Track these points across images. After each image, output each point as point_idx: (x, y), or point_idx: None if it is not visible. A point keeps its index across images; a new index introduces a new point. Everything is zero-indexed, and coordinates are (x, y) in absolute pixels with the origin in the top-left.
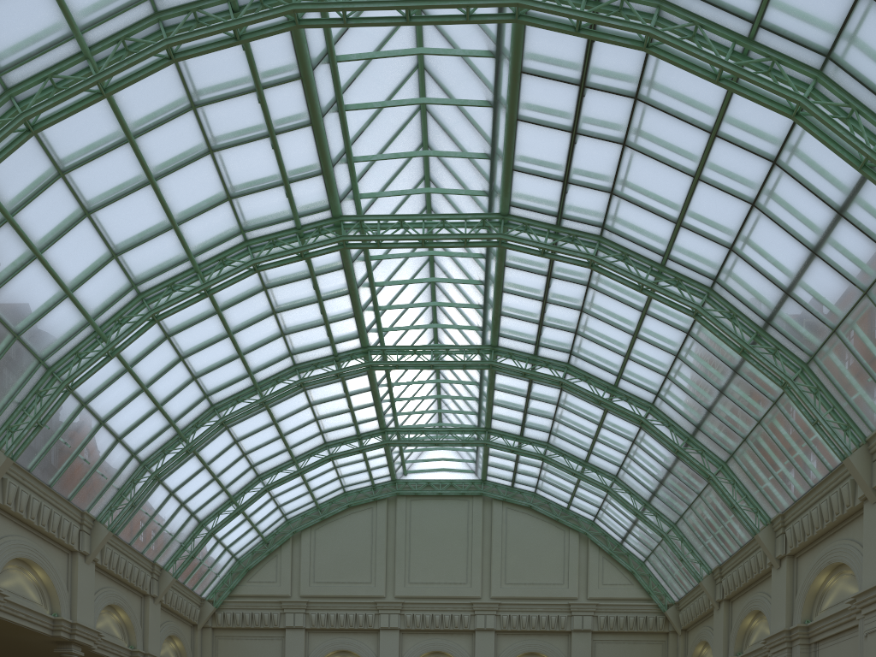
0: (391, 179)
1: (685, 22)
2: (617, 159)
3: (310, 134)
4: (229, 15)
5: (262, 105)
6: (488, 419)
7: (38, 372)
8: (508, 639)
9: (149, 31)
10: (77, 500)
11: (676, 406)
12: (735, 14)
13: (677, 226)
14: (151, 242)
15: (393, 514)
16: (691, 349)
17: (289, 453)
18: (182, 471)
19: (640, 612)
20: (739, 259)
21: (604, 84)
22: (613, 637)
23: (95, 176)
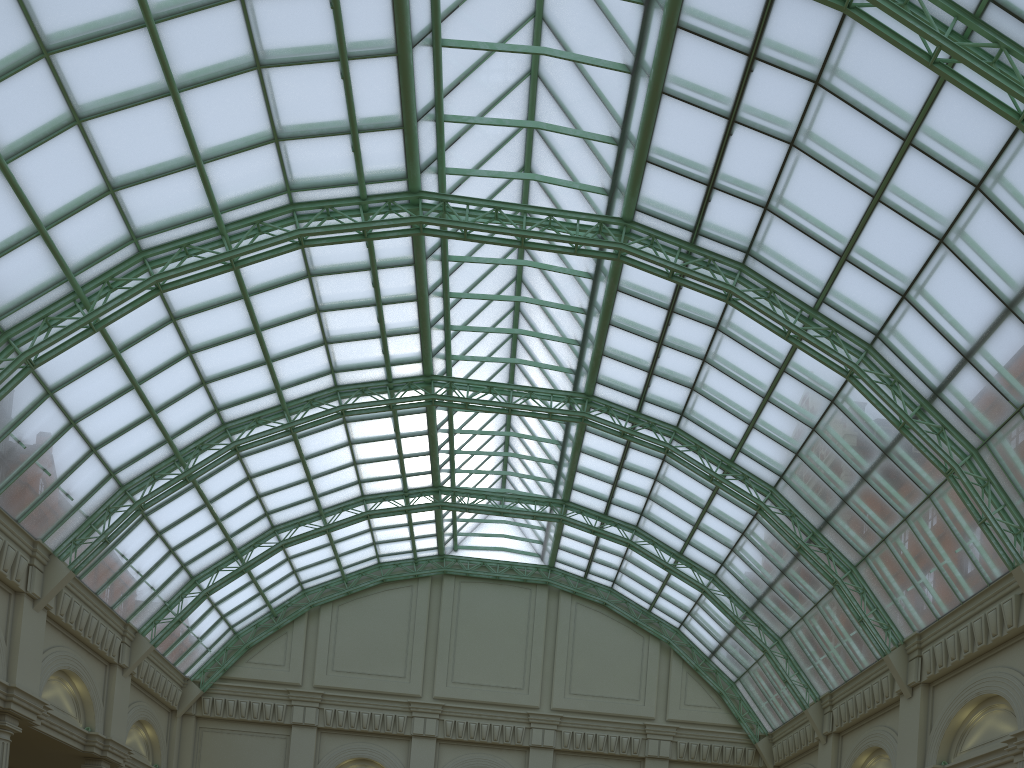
0: (485, 158)
1: None
2: (779, 163)
3: (394, 68)
4: None
5: (335, 12)
6: (568, 489)
7: None
8: (569, 761)
9: None
10: (29, 524)
11: (803, 493)
12: None
13: (842, 260)
14: (164, 181)
15: (438, 597)
16: (834, 421)
17: (316, 503)
18: (175, 507)
19: (726, 741)
20: (912, 310)
21: (780, 58)
22: None
23: (94, 67)
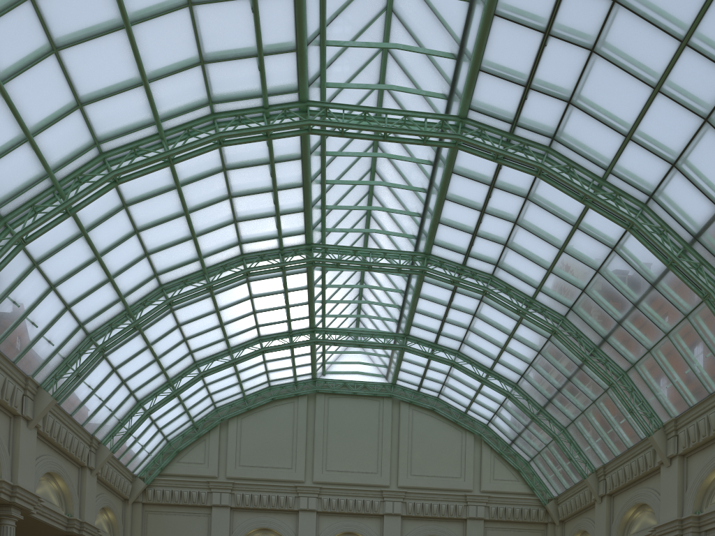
0: (353, 76)
1: None
2: (582, 66)
3: (291, 3)
4: None
5: None
6: (409, 326)
7: None
8: (412, 523)
9: None
10: (22, 364)
11: (587, 319)
12: None
13: (627, 139)
14: (119, 97)
15: (313, 409)
16: (613, 264)
17: (226, 343)
18: (126, 349)
19: (524, 504)
20: (680, 175)
21: None
22: (501, 525)
23: (67, 6)
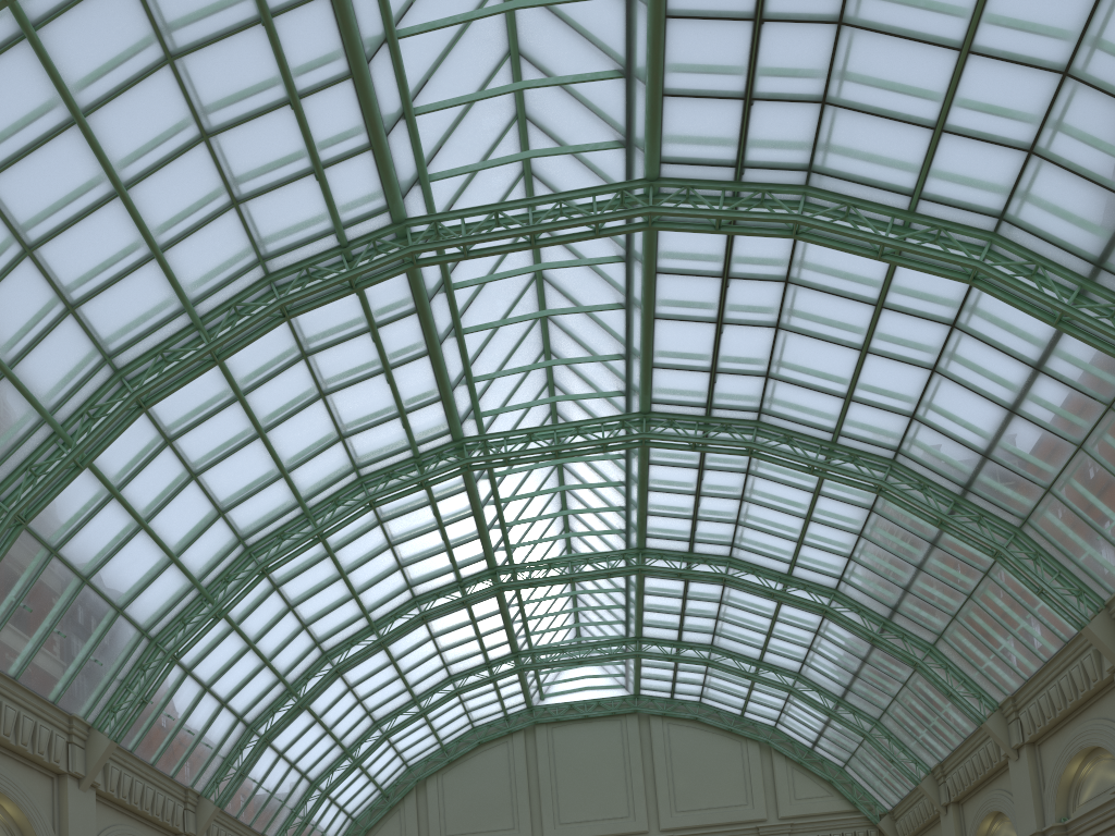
0: (513, 391)
1: (835, 204)
2: (770, 342)
3: (428, 363)
4: (343, 266)
5: (376, 343)
6: (639, 627)
7: (141, 645)
8: None
9: (260, 292)
10: (180, 776)
11: (865, 589)
12: (891, 191)
13: (847, 401)
14: (260, 494)
15: (533, 746)
16: (877, 526)
17: (410, 693)
18: (292, 729)
19: (846, 827)
20: (924, 427)
21: (749, 272)
22: None
23: (203, 438)
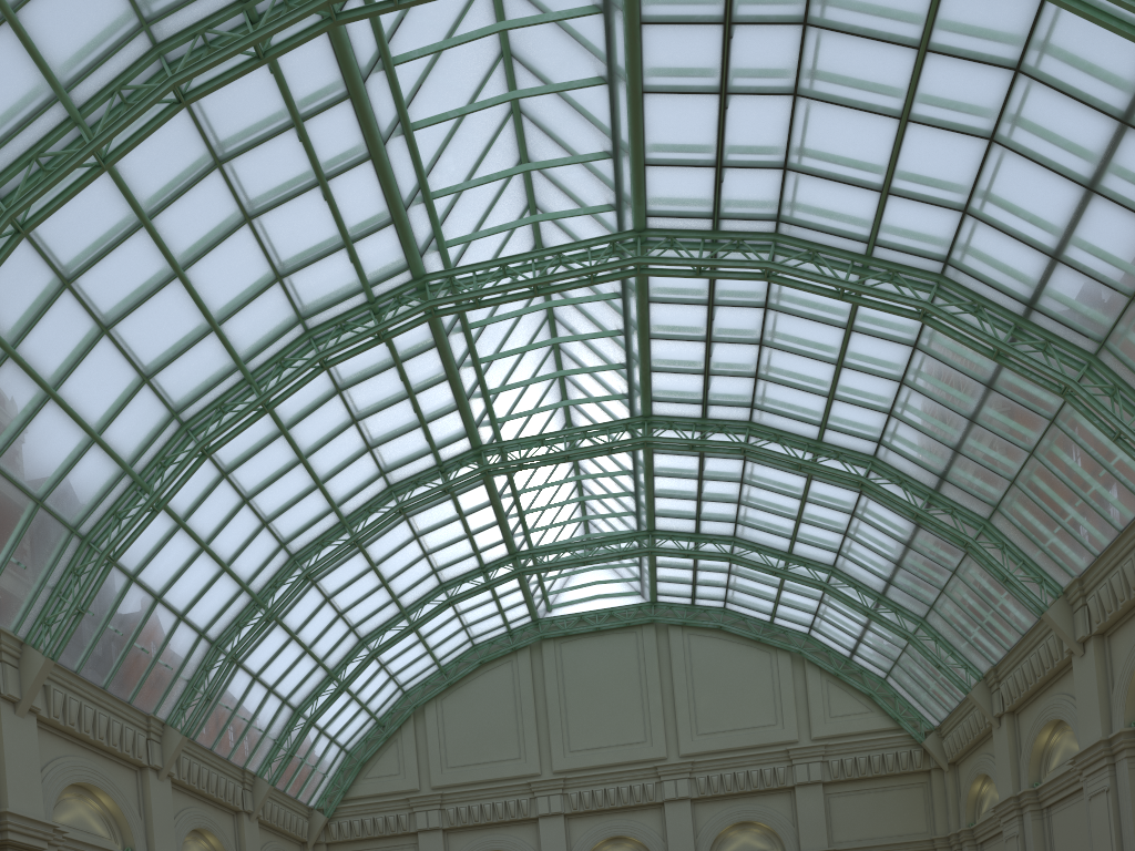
0: (484, 215)
1: None
2: (787, 118)
3: (372, 171)
4: (247, 29)
5: (304, 144)
6: (651, 518)
7: (71, 545)
8: (709, 808)
9: (149, 72)
10: (139, 702)
11: (908, 453)
12: None
13: (884, 195)
14: (189, 354)
15: (540, 665)
16: (922, 368)
17: (397, 605)
18: (265, 647)
19: (887, 747)
20: (979, 224)
21: (758, 13)
22: (854, 787)
23: (108, 279)
